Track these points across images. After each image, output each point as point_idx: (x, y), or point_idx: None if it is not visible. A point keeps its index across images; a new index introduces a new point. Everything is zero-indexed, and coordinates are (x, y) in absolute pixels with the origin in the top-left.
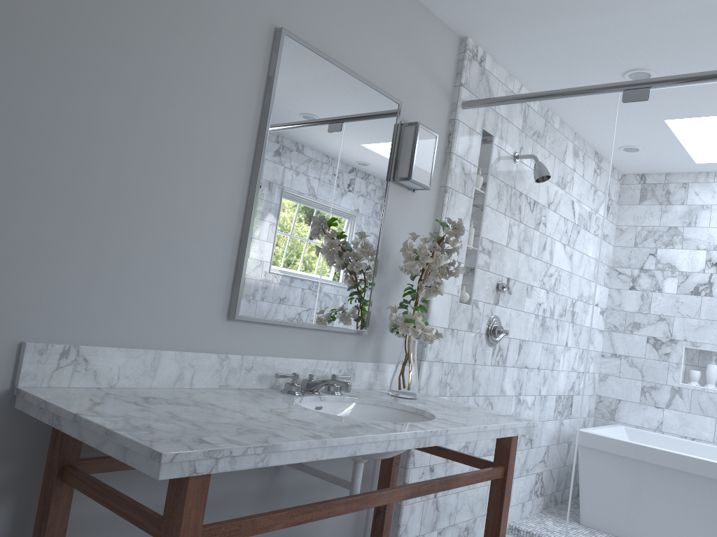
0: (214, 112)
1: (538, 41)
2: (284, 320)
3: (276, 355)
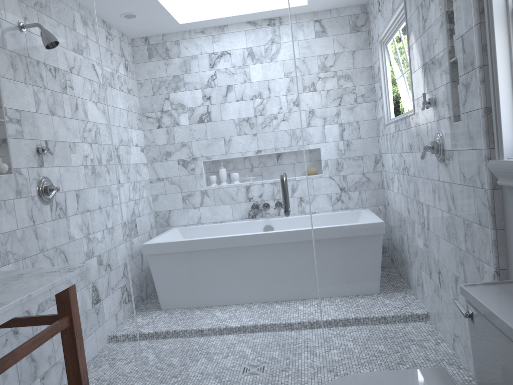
0: None
1: None
2: None
3: None
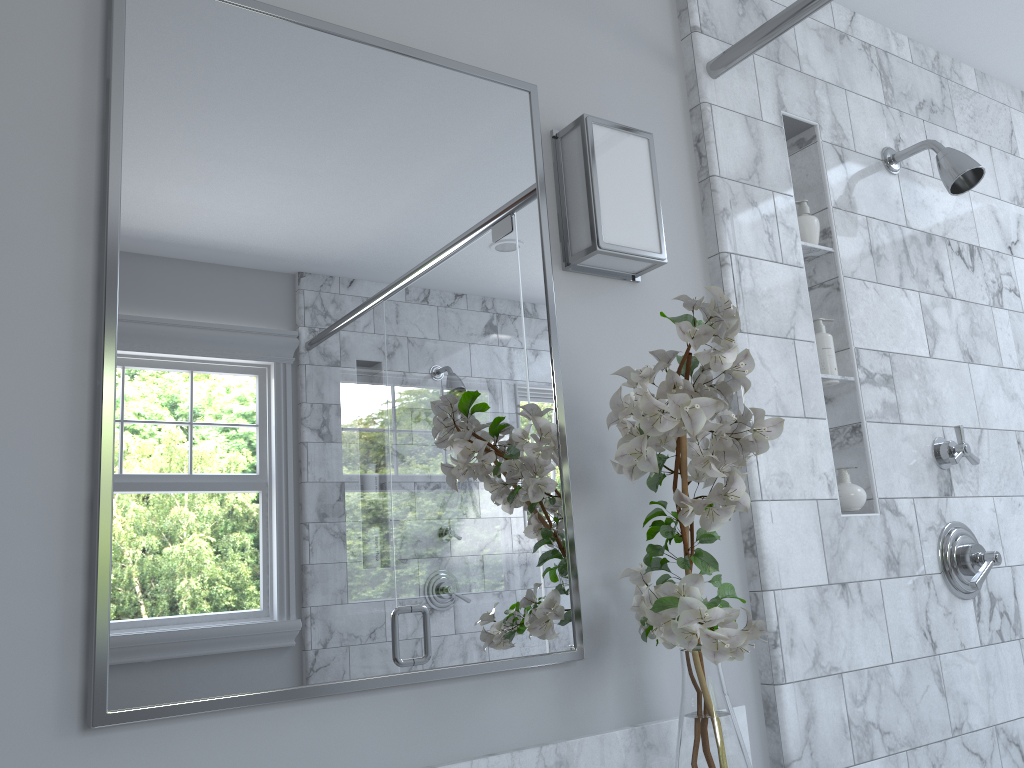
0: None
1: None
2: (287, 687)
3: None
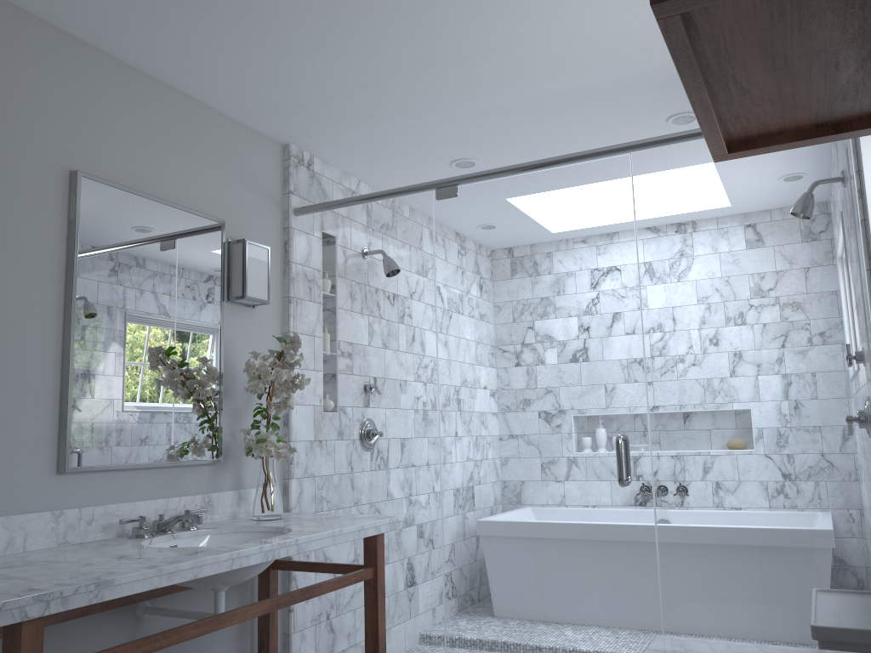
0: (13, 266)
1: (359, 143)
2: (123, 464)
3: (120, 501)
